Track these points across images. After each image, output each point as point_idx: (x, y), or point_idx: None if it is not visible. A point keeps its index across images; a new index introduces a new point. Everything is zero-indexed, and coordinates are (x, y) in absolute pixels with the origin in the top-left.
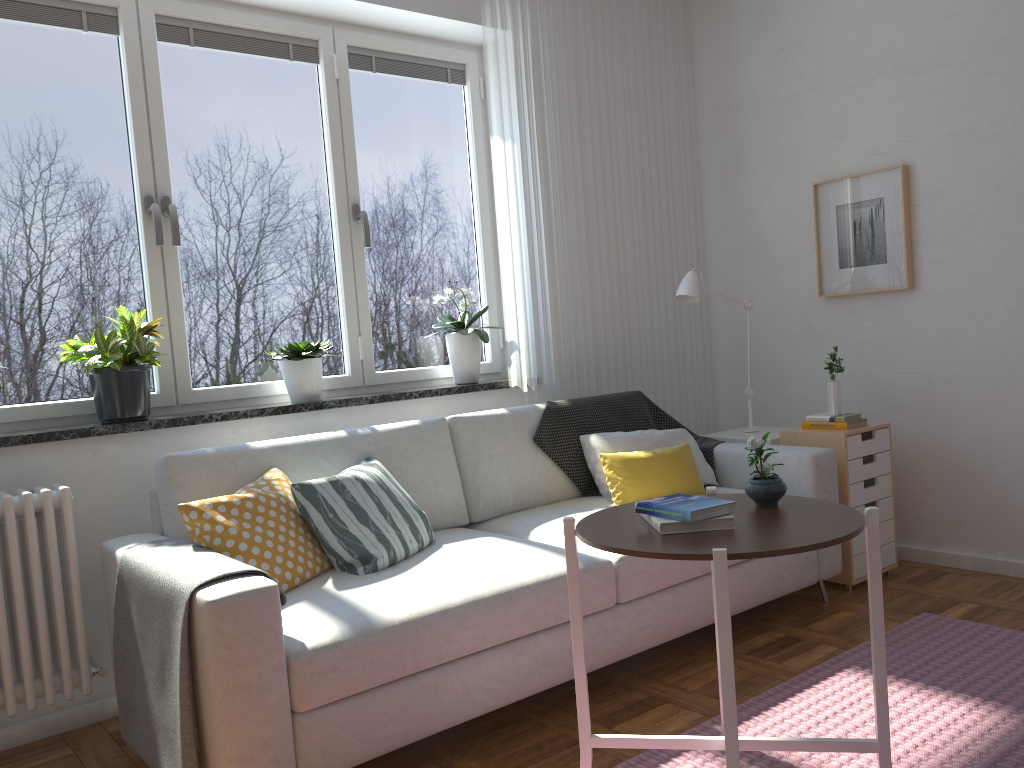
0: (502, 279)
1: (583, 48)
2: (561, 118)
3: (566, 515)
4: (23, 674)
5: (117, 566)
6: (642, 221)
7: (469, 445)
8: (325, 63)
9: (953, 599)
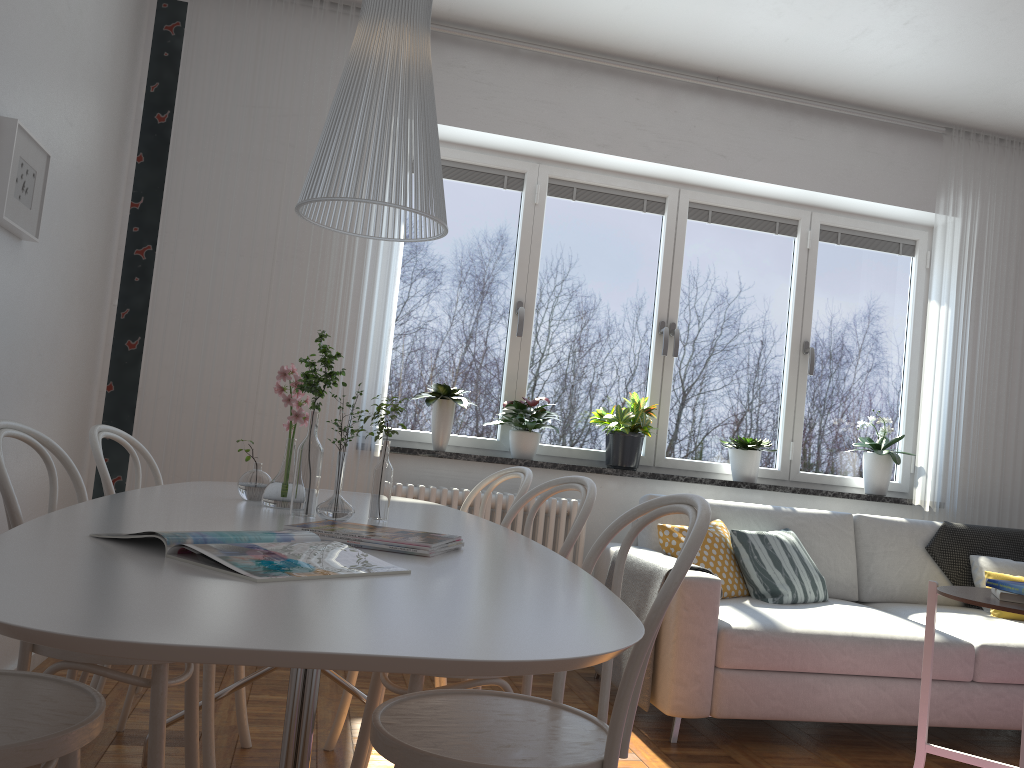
0: (920, 415)
1: None
2: (997, 290)
3: (943, 612)
4: None
5: (609, 557)
6: None
7: (868, 539)
8: (801, 237)
9: None
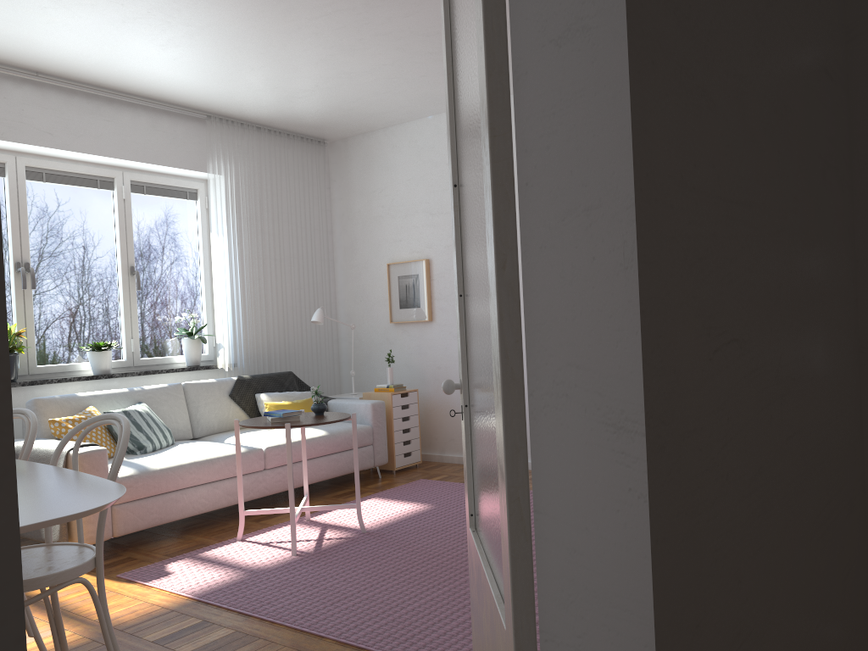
0: (215, 309)
1: (264, 185)
2: (251, 223)
3: (245, 433)
4: None
5: None
6: (297, 278)
7: (194, 397)
8: (118, 190)
9: (439, 474)
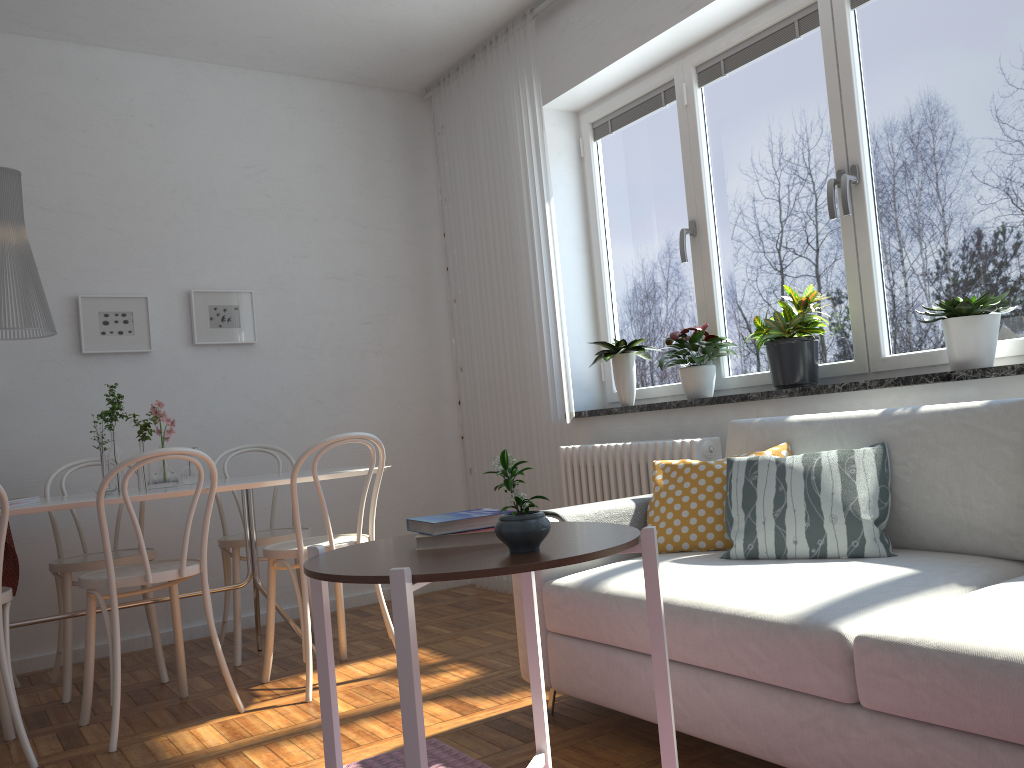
0: None
1: None
2: None
3: None
4: None
5: None
6: None
7: None
8: None
9: None
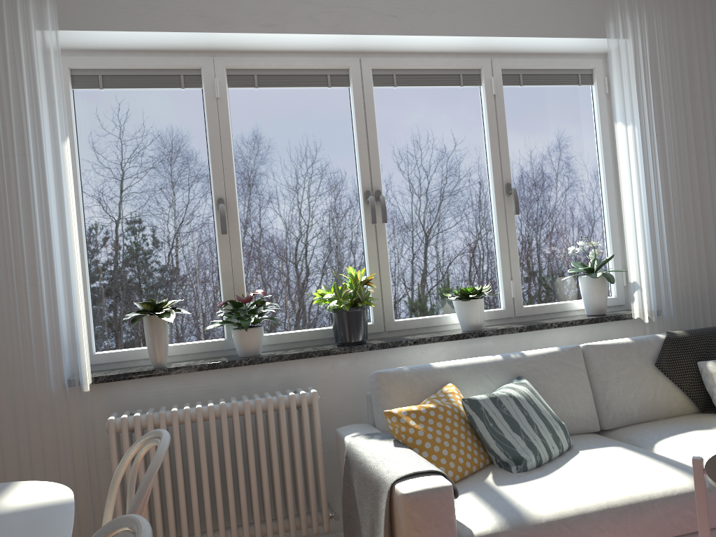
0: (625, 233)
1: (695, 42)
2: (675, 101)
3: (687, 431)
4: (288, 513)
5: (345, 448)
6: None
7: (599, 368)
8: (485, 84)
9: None
